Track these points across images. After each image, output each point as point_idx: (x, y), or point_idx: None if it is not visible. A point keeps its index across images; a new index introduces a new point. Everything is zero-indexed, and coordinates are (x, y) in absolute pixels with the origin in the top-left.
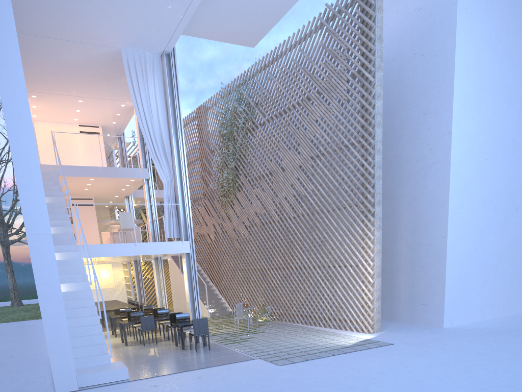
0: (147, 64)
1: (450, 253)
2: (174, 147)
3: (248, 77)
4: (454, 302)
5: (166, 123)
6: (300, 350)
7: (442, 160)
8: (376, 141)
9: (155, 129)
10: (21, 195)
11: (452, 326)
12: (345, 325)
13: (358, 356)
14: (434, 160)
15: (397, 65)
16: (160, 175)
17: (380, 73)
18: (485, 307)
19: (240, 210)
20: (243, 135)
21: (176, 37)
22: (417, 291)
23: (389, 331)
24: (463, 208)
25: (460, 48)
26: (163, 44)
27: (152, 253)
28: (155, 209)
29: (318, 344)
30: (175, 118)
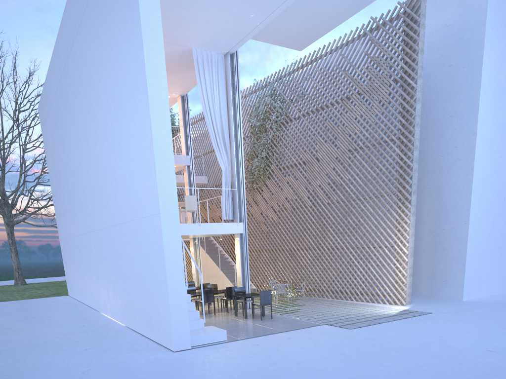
0: (213, 63)
1: (470, 237)
2: (234, 138)
3: (283, 76)
4: (471, 279)
5: (226, 116)
6: (355, 318)
7: (466, 157)
8: (415, 139)
9: (217, 121)
10: (158, 178)
11: (469, 299)
12: (377, 299)
13: (411, 322)
14: (459, 156)
15: (425, 72)
16: (220, 162)
17: (420, 80)
18: (493, 284)
19: (269, 195)
20: (277, 128)
21: (245, 40)
22: (438, 270)
23: (417, 304)
24: (482, 198)
25: (486, 62)
26: (230, 46)
27: (212, 233)
28: (195, 193)
29: (365, 313)
30: (234, 111)
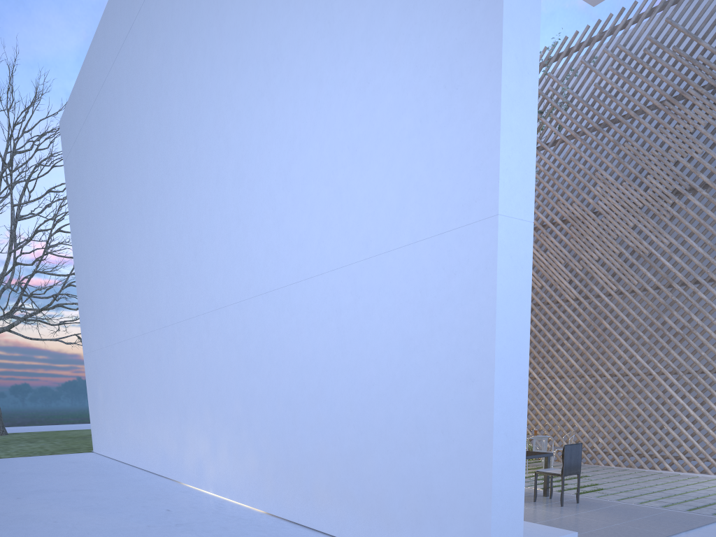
0: None
1: None
2: None
3: None
4: None
5: None
6: None
7: None
8: None
9: None
10: (504, 118)
11: None
12: None
13: None
14: None
15: None
16: None
17: None
18: None
19: None
20: None
21: None
22: None
23: None
24: None
25: None
26: None
27: None
28: None
29: None
30: None
